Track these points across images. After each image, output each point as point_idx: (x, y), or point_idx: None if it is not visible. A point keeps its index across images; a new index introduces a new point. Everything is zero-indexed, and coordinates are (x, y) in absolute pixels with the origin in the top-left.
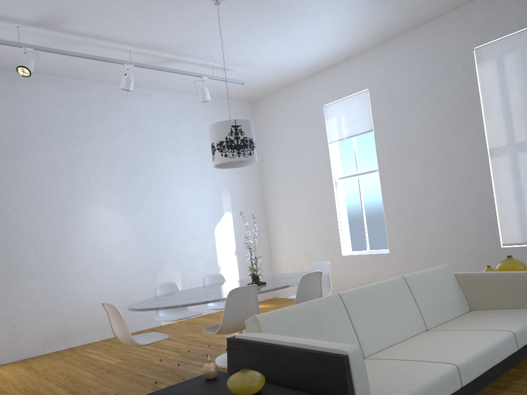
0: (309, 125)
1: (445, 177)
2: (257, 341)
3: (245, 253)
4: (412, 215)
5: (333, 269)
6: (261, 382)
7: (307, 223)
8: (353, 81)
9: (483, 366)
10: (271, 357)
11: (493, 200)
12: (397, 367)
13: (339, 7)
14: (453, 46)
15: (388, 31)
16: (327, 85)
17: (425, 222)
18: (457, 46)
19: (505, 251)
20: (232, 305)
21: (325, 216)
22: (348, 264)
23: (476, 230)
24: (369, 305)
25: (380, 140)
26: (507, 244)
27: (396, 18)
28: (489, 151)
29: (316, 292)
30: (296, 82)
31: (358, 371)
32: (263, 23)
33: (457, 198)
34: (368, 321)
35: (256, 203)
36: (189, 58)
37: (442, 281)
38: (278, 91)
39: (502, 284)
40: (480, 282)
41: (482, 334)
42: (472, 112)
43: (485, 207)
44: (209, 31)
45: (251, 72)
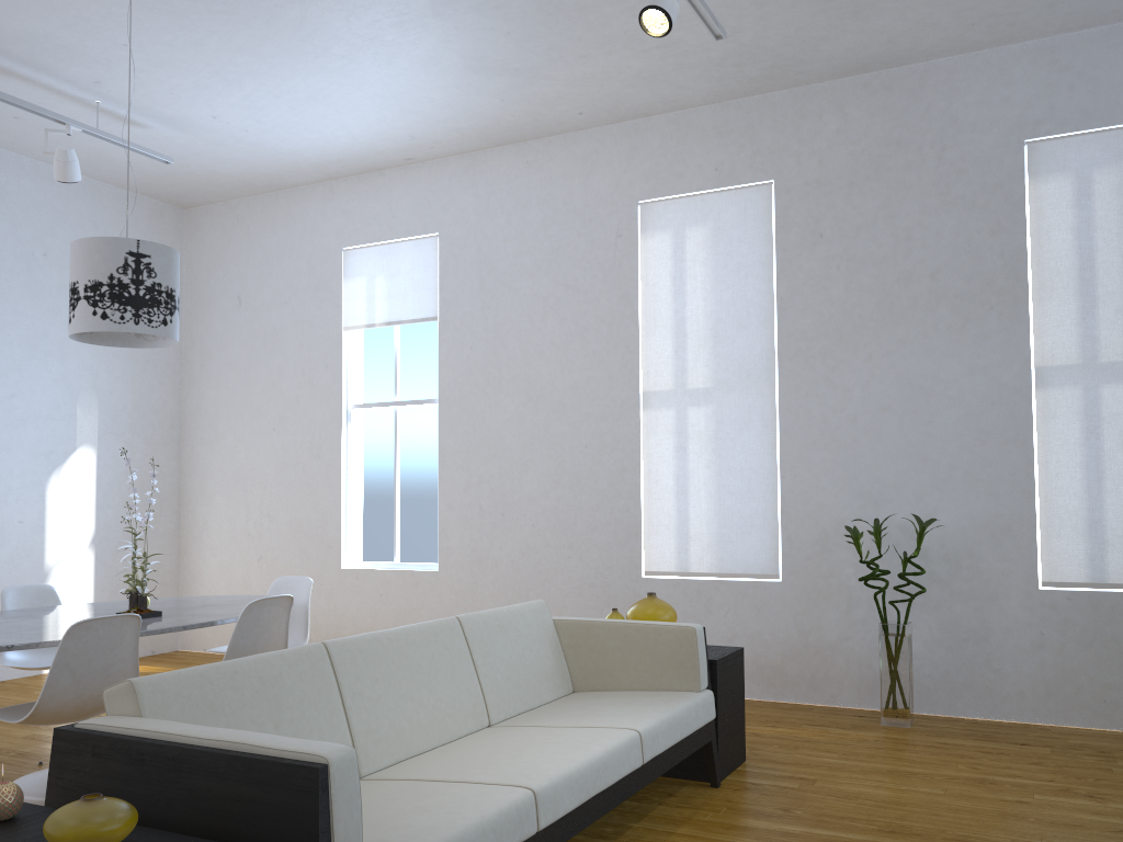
0: (307, 284)
1: (562, 433)
2: (130, 735)
3: (118, 545)
4: (492, 499)
5: (318, 595)
6: (129, 822)
7: (274, 493)
8: (411, 210)
9: (580, 793)
10: (159, 771)
11: (638, 489)
12: (423, 795)
13: (402, 57)
14: (605, 189)
15: (492, 129)
16: (355, 208)
17: (515, 517)
18: (612, 190)
19: (648, 586)
20: (73, 658)
21: (315, 481)
22: (352, 587)
23: (604, 541)
24: (385, 670)
25: (448, 341)
26: (653, 572)
27: (509, 108)
28: (643, 397)
29: (275, 640)
30: (291, 186)
31: (346, 796)
32: (235, 45)
33: (578, 476)
34: (379, 702)
35: (160, 435)
36: (39, 75)
37: (530, 632)
38: (247, 197)
39: (632, 644)
40: (598, 637)
41: (588, 733)
42: (623, 319)
43: (623, 498)
44: (101, 27)
45: (190, 142)
